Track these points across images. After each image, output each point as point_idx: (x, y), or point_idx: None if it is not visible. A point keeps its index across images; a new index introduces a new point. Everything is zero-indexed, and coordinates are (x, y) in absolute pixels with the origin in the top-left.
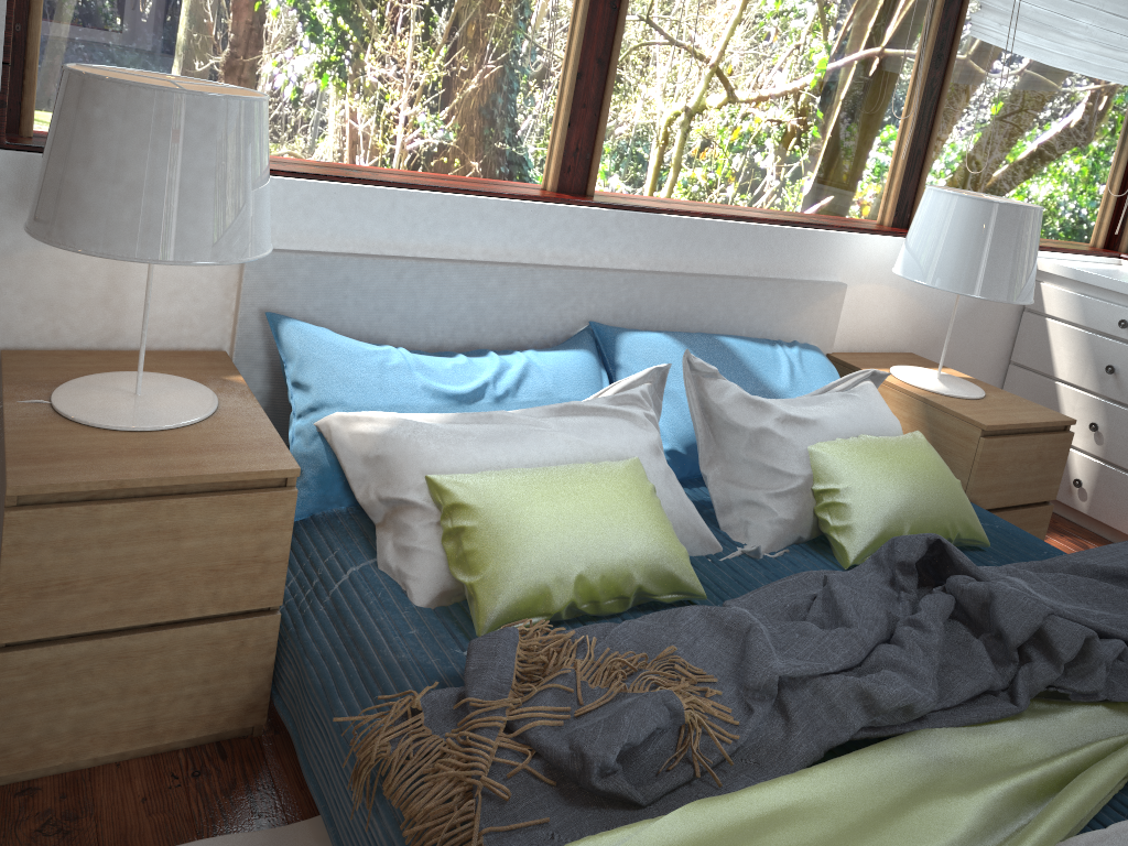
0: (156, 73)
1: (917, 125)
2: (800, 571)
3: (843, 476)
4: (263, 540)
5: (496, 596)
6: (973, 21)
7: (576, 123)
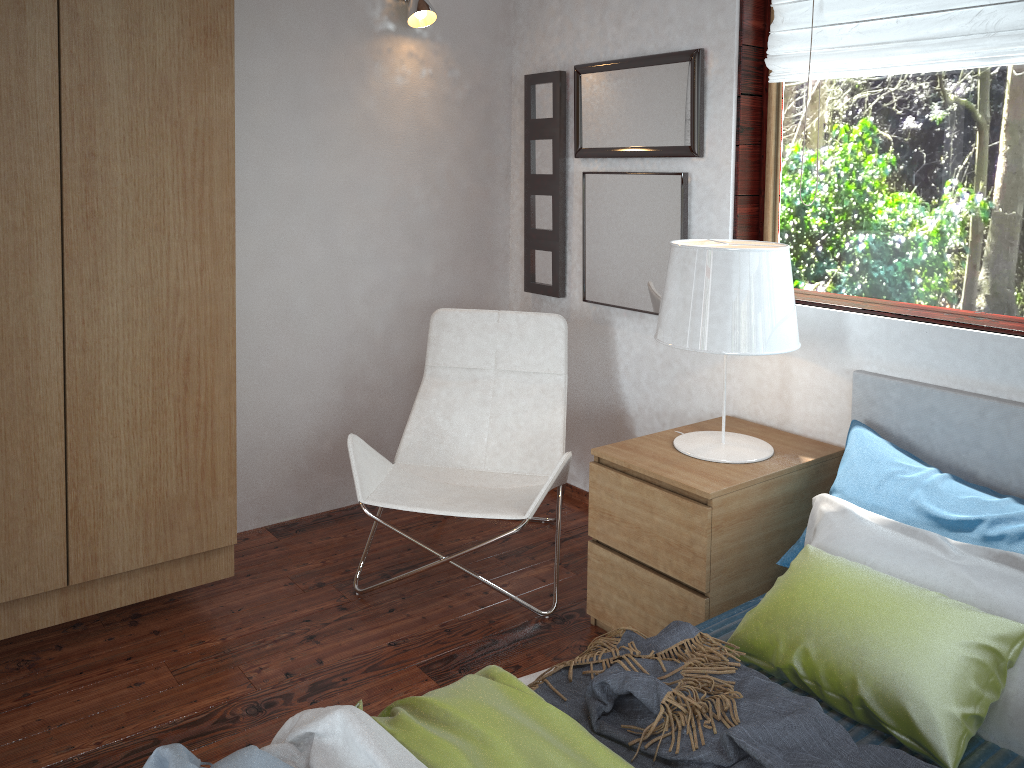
0: (763, 241)
1: None
2: None
3: None
4: (691, 536)
5: (743, 625)
6: None
7: None
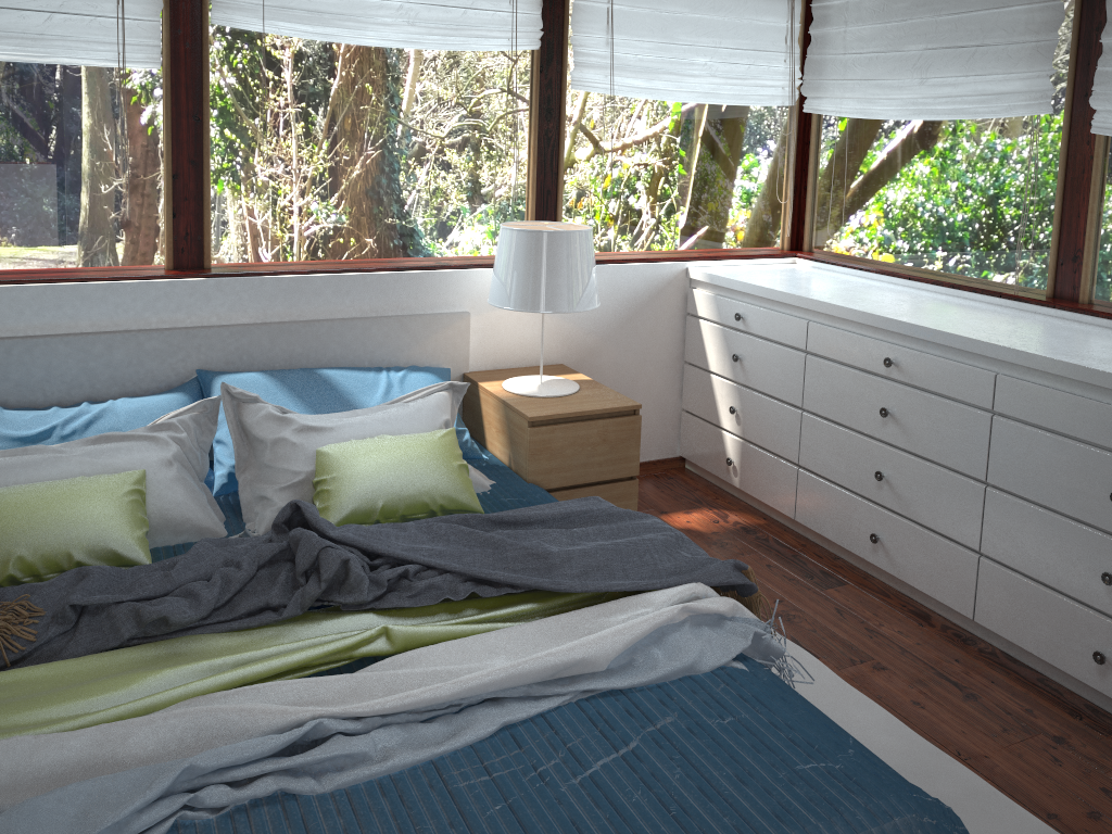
0: None
1: (540, 170)
2: None
3: (333, 468)
4: None
5: None
6: (573, 77)
7: (182, 214)
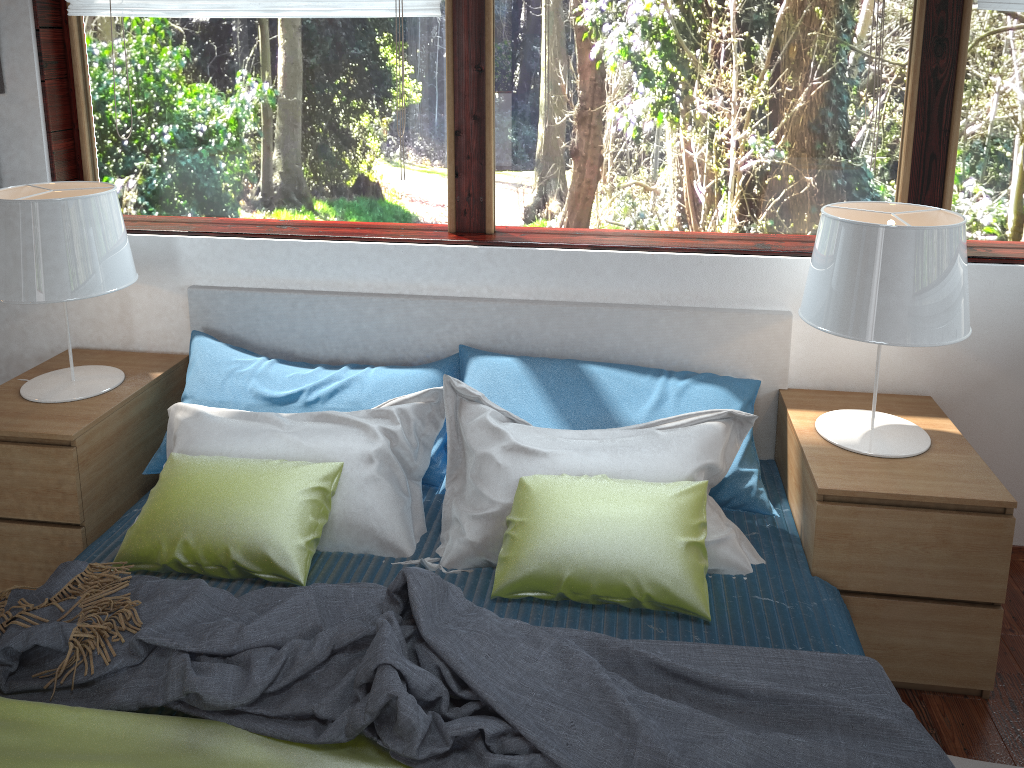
0: (87, 181)
1: (920, 125)
2: None
3: (526, 510)
4: (59, 478)
5: (127, 542)
6: None
7: (464, 173)
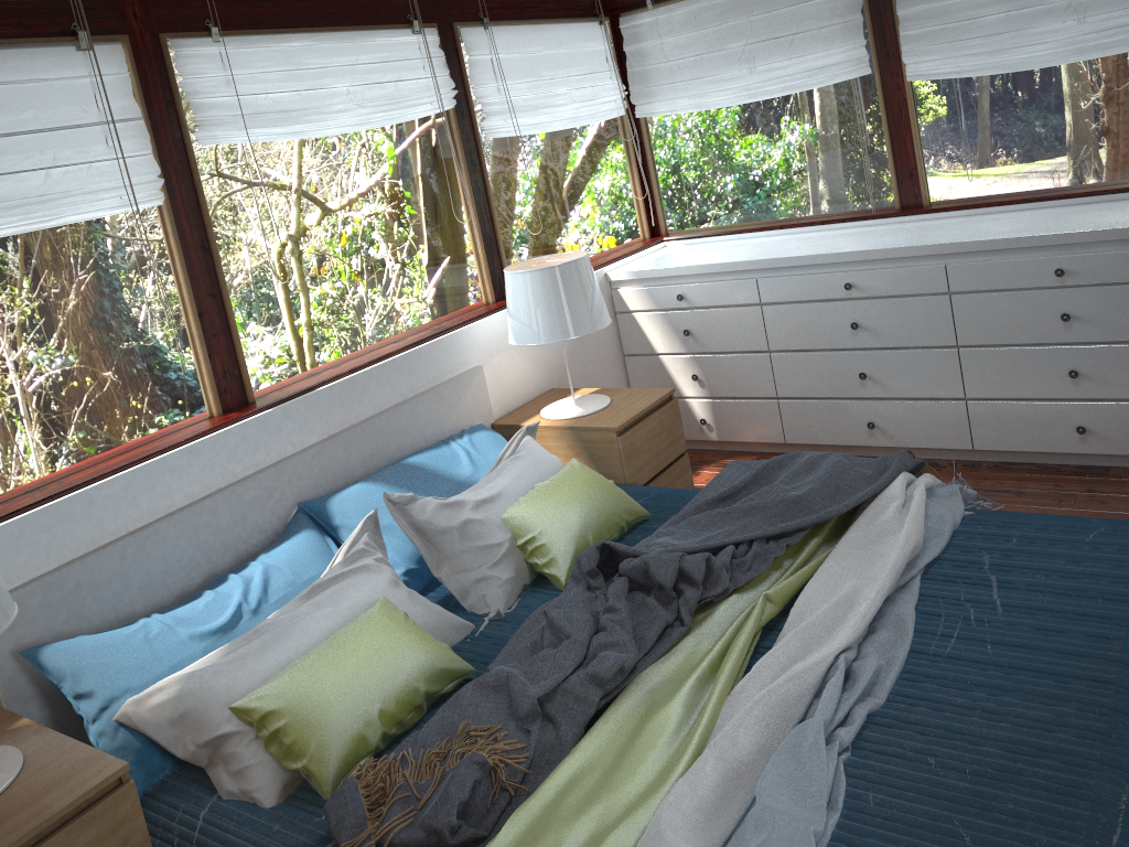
0: None
1: (479, 219)
2: (533, 609)
3: (534, 524)
4: (123, 835)
5: (327, 763)
6: (484, 127)
7: (215, 352)
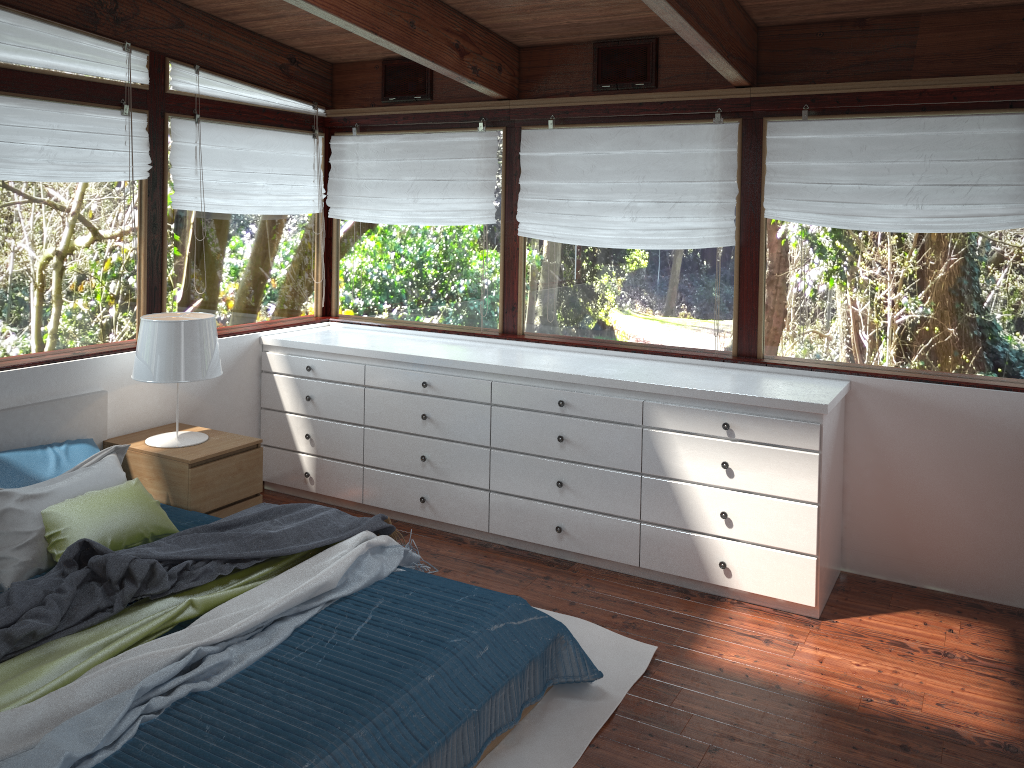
0: None
1: (149, 271)
2: None
3: (64, 522)
4: None
5: None
6: (173, 199)
7: None
